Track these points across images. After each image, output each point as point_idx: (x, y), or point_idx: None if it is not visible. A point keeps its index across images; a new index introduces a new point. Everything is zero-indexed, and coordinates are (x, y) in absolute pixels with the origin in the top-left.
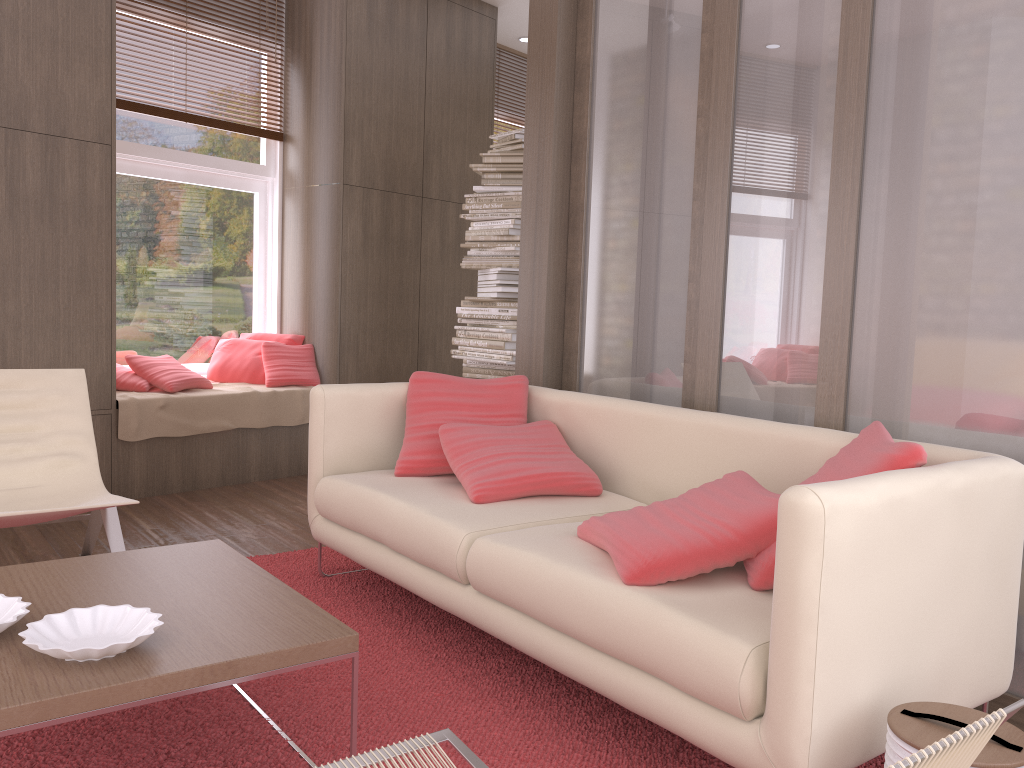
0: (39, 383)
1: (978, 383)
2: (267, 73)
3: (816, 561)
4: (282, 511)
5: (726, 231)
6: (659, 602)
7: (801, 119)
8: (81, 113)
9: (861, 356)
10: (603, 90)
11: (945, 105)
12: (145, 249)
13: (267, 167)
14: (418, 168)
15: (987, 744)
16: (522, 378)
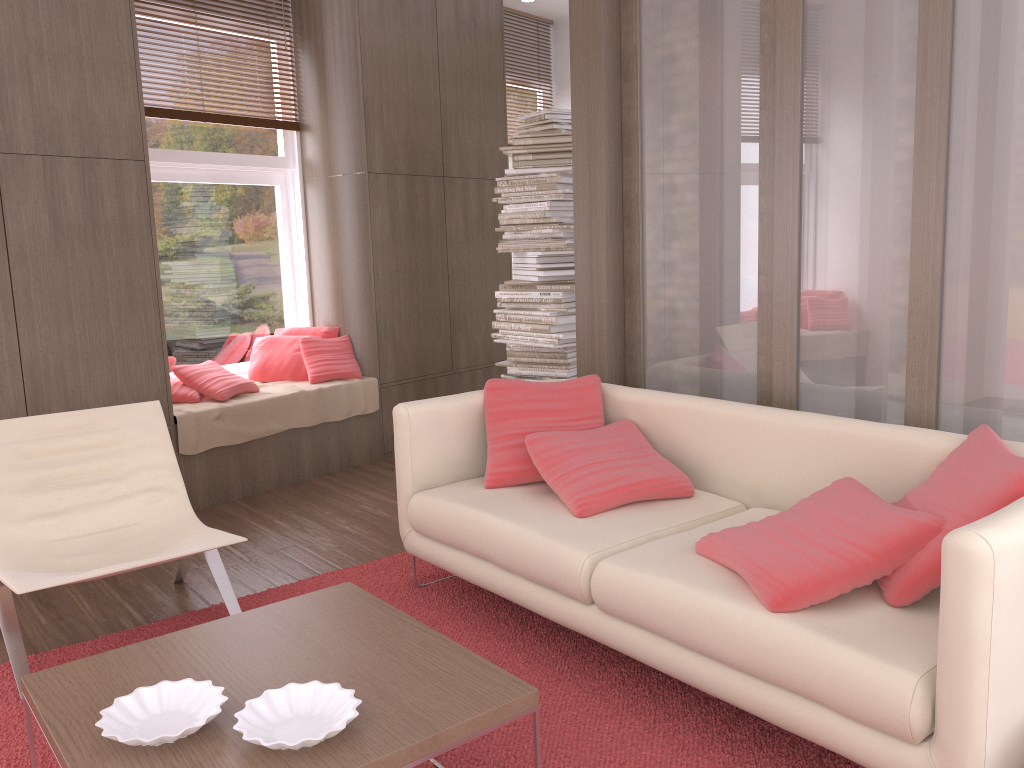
0: (119, 420)
1: None
2: (278, 61)
3: (987, 601)
4: (349, 512)
5: (799, 226)
6: (811, 631)
7: (876, 114)
8: (113, 131)
9: (952, 352)
10: (653, 80)
11: None
12: (176, 255)
13: (286, 158)
14: (437, 148)
15: None
16: (595, 378)
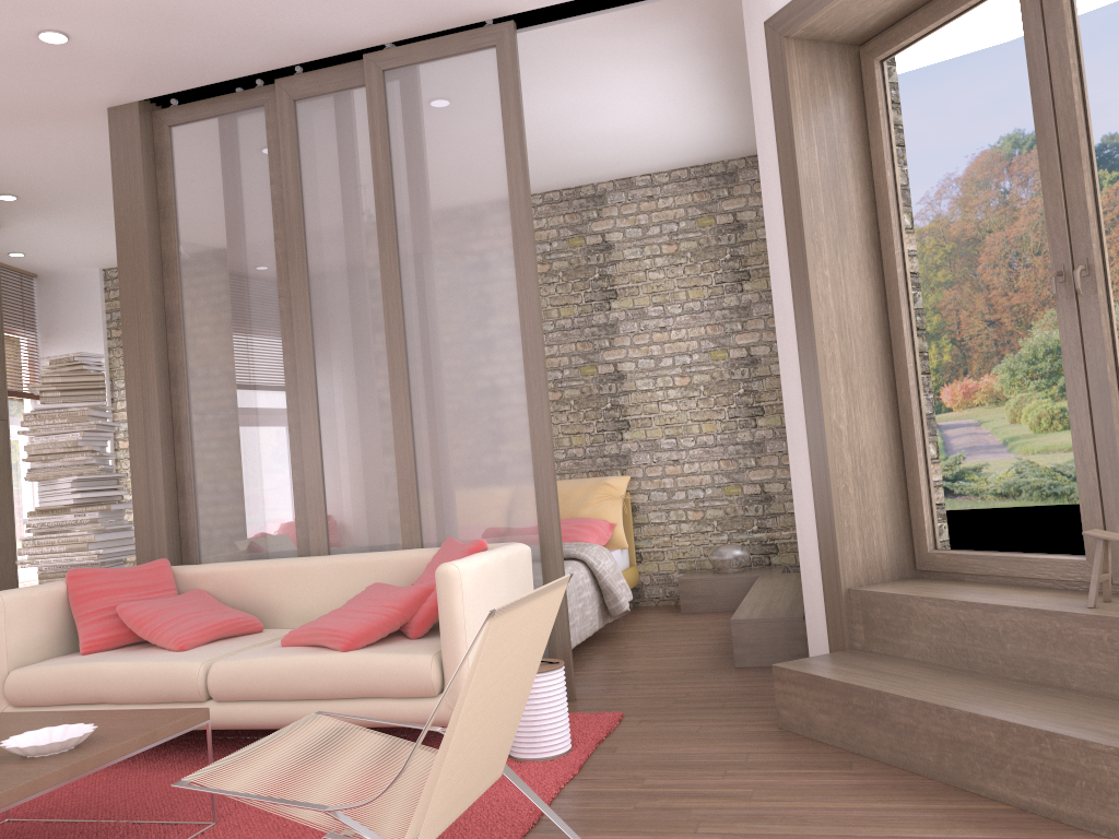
0: None
1: (494, 507)
2: None
3: (460, 597)
4: None
5: (319, 432)
6: (371, 652)
7: (363, 358)
8: None
9: (426, 502)
10: (195, 331)
11: (452, 353)
12: None
13: None
14: None
15: (545, 664)
16: (166, 560)
